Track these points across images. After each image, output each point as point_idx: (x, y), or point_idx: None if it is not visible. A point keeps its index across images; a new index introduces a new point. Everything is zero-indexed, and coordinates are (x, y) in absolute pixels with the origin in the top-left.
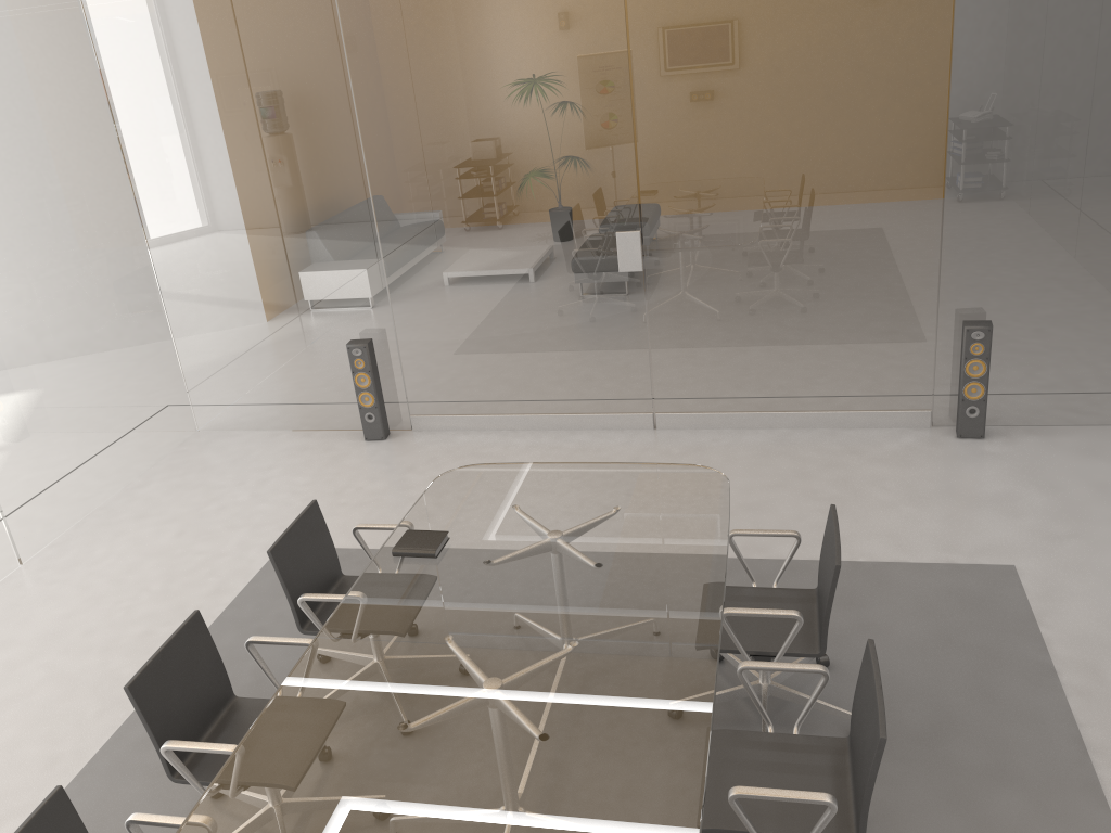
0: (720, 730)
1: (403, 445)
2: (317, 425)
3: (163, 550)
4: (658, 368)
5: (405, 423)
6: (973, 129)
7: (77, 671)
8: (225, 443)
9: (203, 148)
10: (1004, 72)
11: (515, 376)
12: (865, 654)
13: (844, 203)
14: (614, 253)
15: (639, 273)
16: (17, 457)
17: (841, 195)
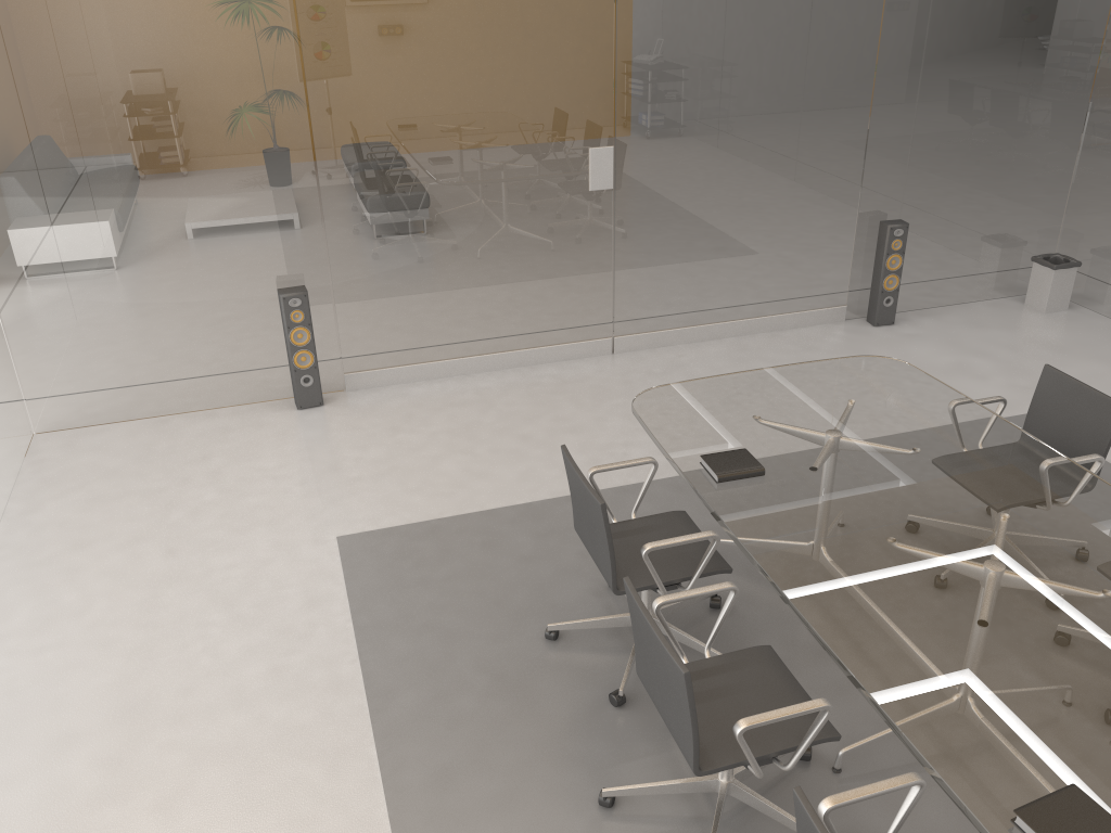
0: None
1: (353, 407)
2: (218, 402)
3: (171, 575)
4: (620, 289)
5: (336, 384)
6: (898, 47)
7: (231, 739)
8: (98, 441)
9: (63, 42)
10: None
11: (472, 314)
12: None
13: (796, 115)
14: (586, 170)
15: (609, 191)
16: None
17: (794, 108)
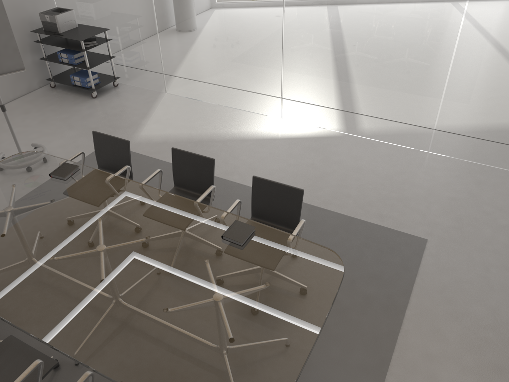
0: (51, 366)
1: None
2: None
3: (433, 194)
4: None
5: None
6: None
7: (325, 179)
8: None
9: None
10: None
11: None
12: None
13: None
14: None
15: None
16: (462, 110)
17: None
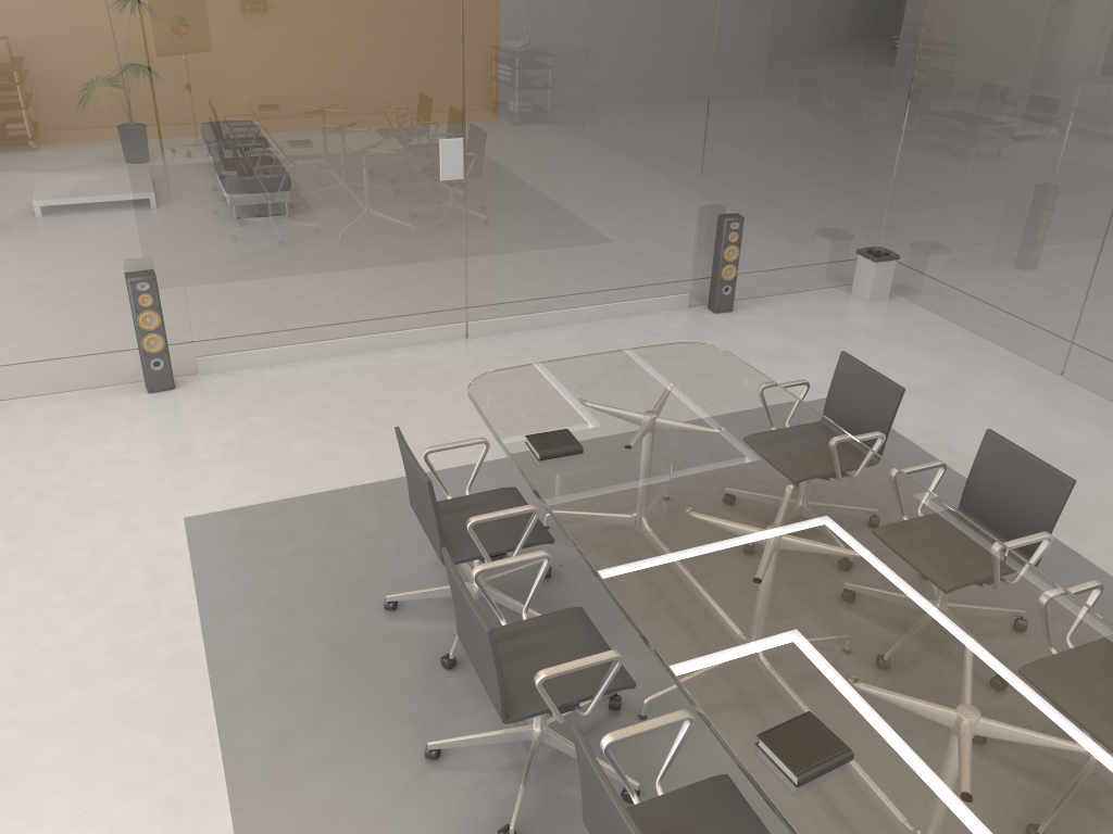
0: None
1: (205, 390)
2: (64, 386)
3: (11, 559)
4: (472, 276)
5: (188, 367)
6: (732, 52)
7: (71, 713)
8: None
9: None
10: (754, 5)
11: (326, 299)
12: (986, 441)
13: (638, 113)
14: (437, 161)
15: (460, 182)
16: None
17: (636, 106)
